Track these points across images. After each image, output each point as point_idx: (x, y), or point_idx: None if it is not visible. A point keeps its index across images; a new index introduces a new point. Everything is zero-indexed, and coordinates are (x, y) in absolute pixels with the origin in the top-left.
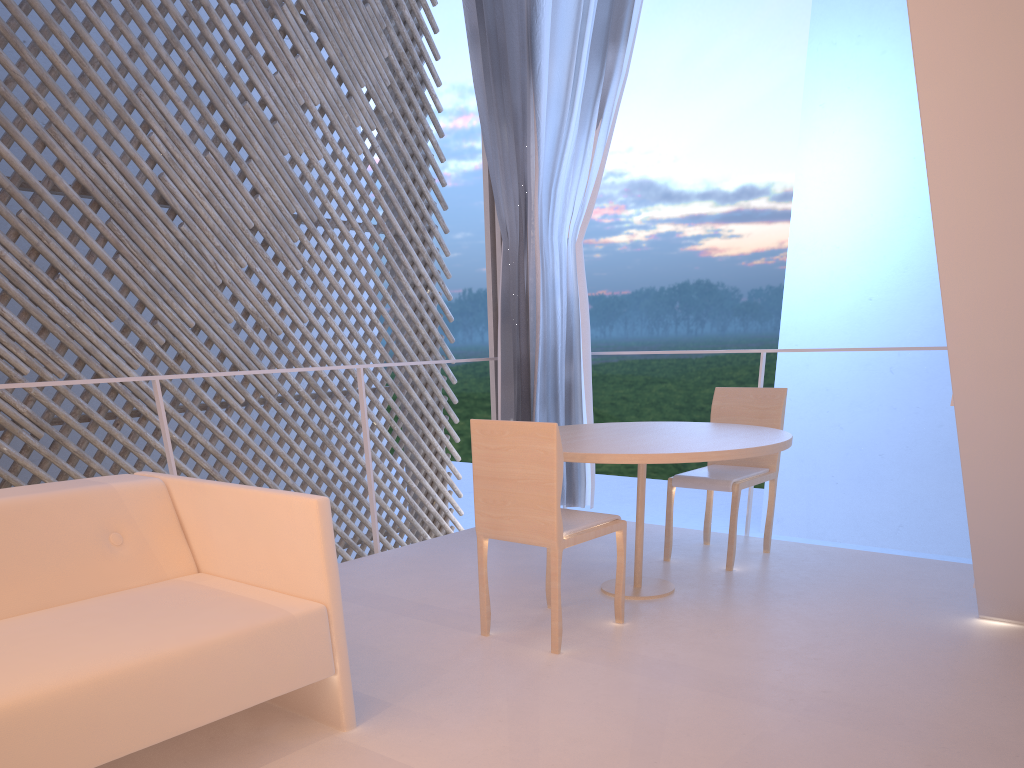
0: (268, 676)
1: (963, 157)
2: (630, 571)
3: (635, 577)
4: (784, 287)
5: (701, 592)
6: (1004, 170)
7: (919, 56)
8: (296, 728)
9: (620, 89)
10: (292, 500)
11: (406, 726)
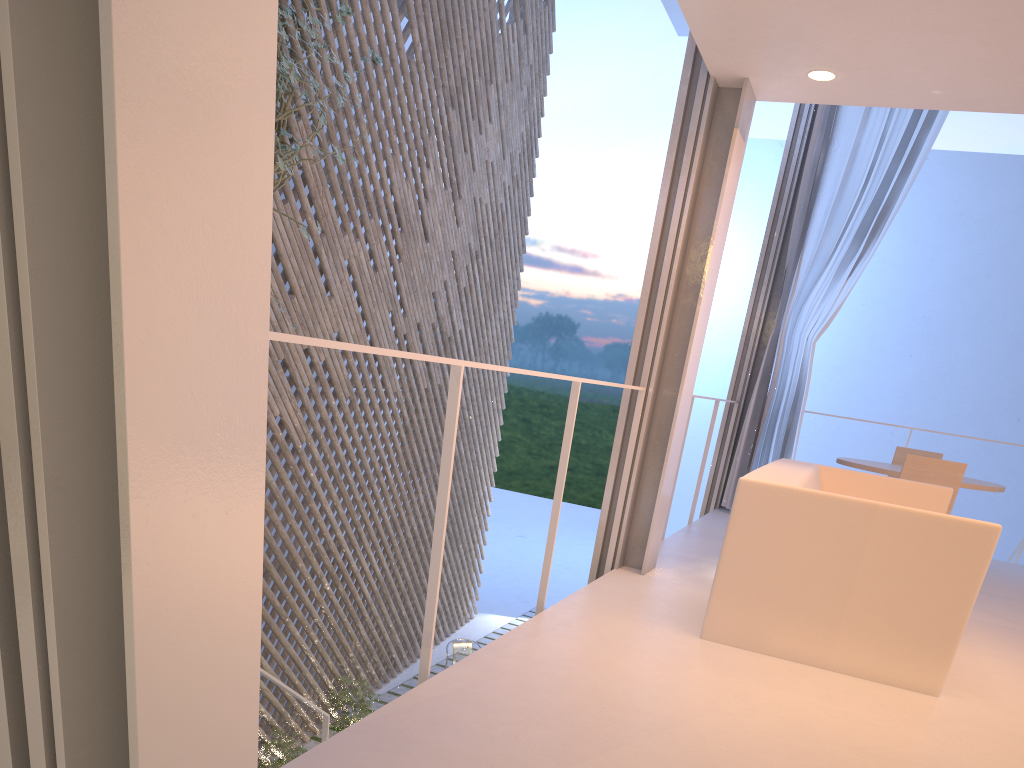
0: None
1: None
2: None
3: None
4: None
5: None
6: None
7: None
8: None
9: (864, 262)
10: (934, 487)
11: None
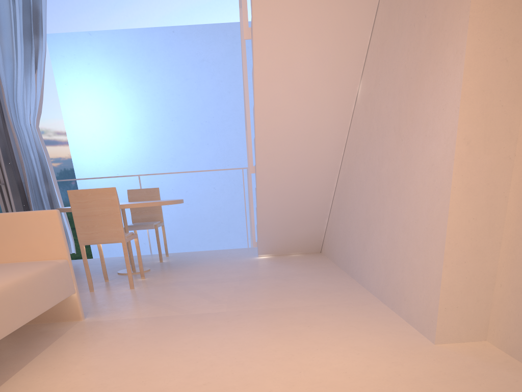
0: (59, 289)
1: (264, 87)
2: (122, 268)
3: (132, 266)
4: (74, 169)
5: (161, 268)
6: (274, 92)
7: (255, 56)
8: (56, 325)
9: (43, 57)
10: (39, 213)
11: (107, 313)
